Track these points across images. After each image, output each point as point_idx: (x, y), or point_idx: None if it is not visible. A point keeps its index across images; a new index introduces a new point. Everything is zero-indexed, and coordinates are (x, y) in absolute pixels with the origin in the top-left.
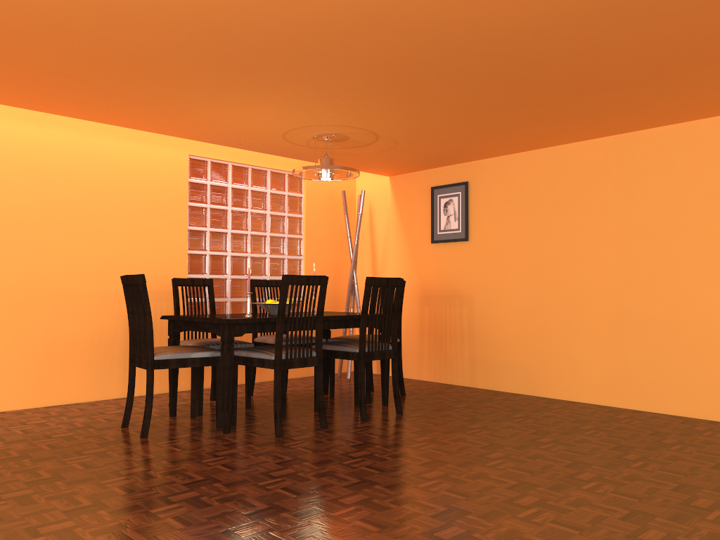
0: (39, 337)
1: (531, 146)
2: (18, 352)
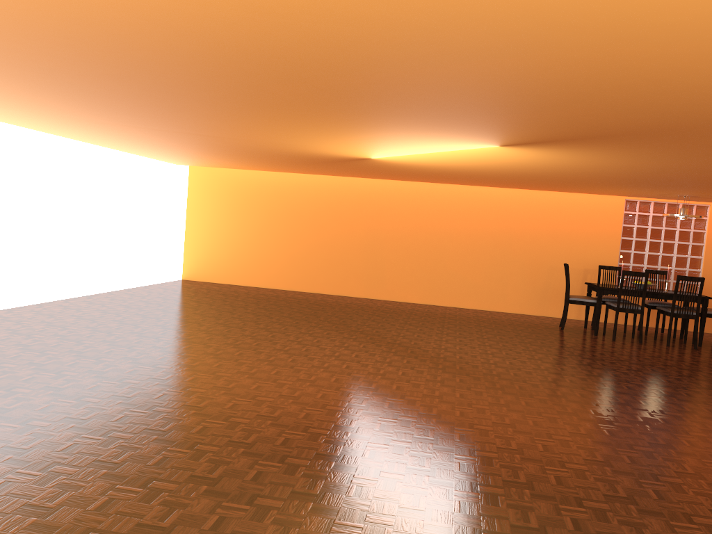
0: (540, 285)
1: None
2: (531, 290)
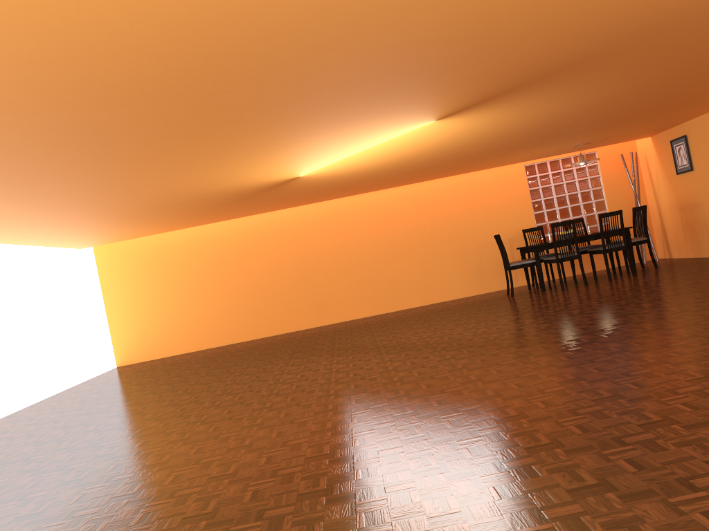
0: (474, 265)
1: (704, 112)
2: (468, 272)
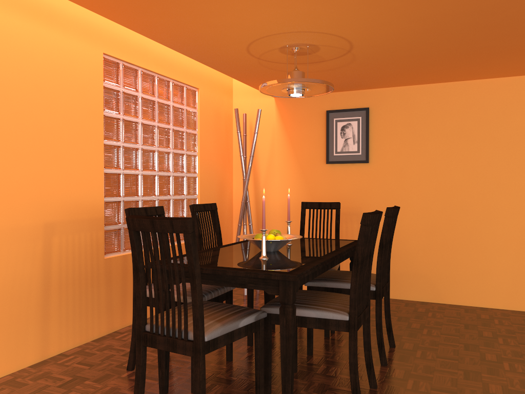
0: None
1: (447, 79)
2: None
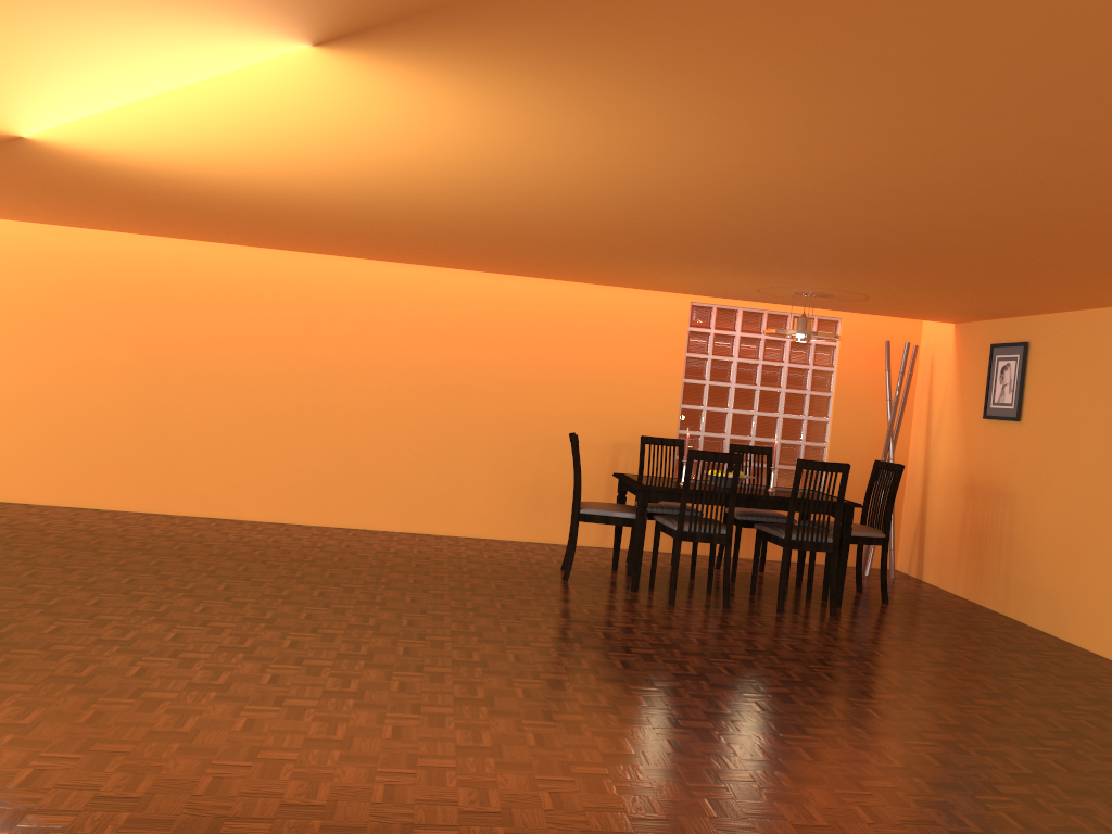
0: (528, 477)
1: (1086, 305)
2: (510, 489)
